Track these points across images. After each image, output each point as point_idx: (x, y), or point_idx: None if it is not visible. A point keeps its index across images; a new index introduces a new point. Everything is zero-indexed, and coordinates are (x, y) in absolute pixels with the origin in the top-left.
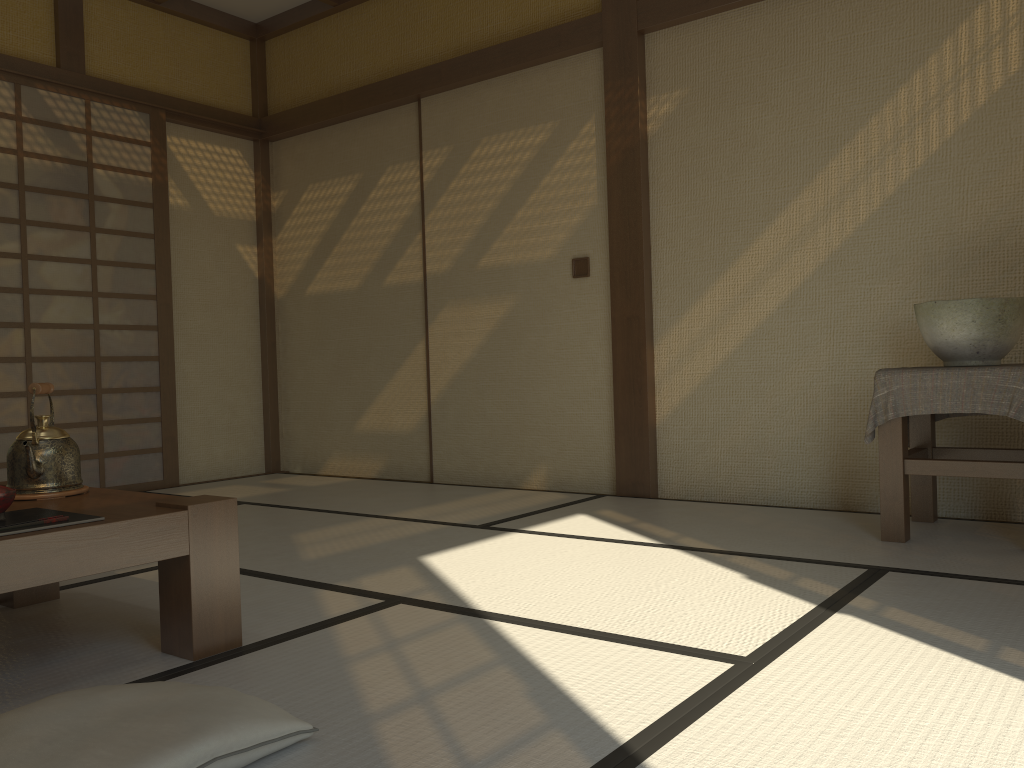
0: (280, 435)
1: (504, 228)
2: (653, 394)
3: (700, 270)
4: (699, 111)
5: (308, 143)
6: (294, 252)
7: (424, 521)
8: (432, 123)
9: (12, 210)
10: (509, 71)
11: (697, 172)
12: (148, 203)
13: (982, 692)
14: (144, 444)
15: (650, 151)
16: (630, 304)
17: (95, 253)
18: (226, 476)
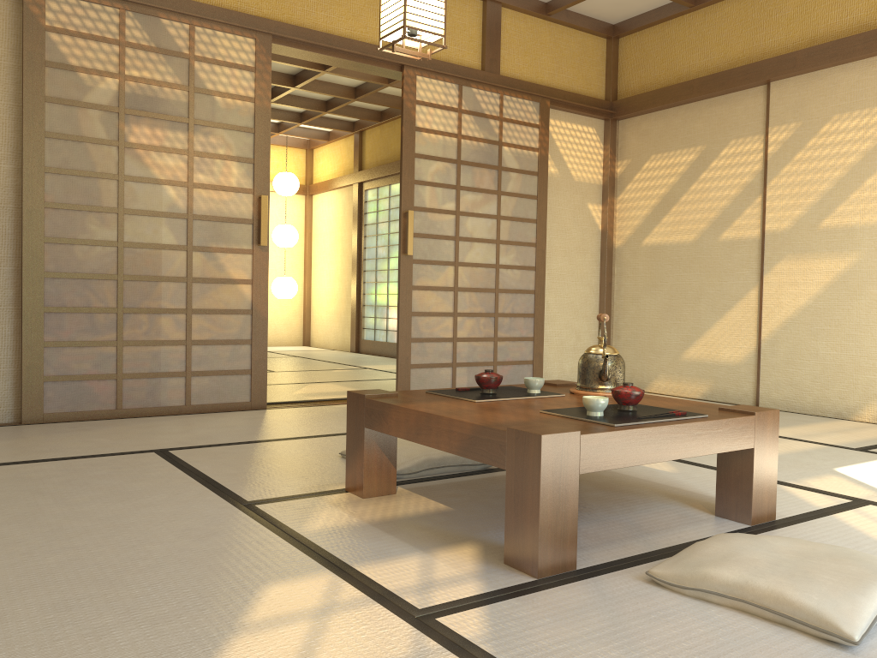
0: None
1: (850, 194)
2: None
3: None
4: None
5: (653, 121)
6: (633, 210)
7: (798, 440)
8: (780, 103)
9: (452, 179)
10: (868, 56)
11: None
12: (534, 172)
13: None
14: (521, 357)
15: None
16: None
17: (499, 210)
18: None
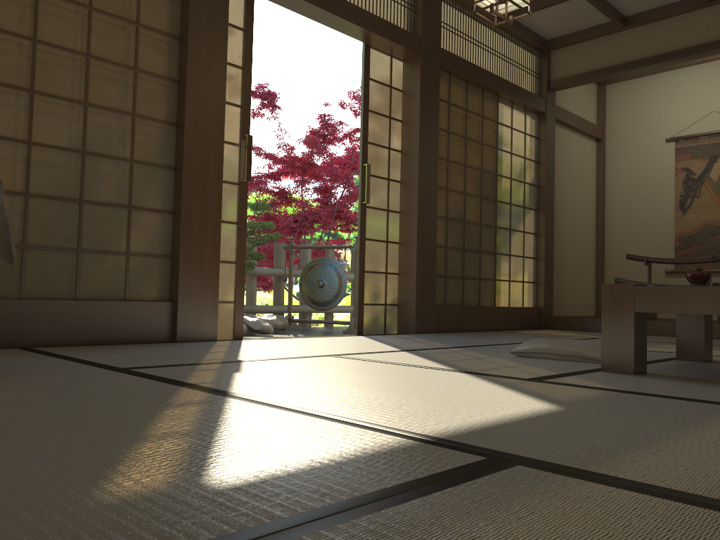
0: None
1: None
2: None
3: None
4: None
5: None
6: None
7: (703, 502)
8: None
9: None
10: None
11: None
12: None
13: (264, 349)
14: None
15: None
16: None
17: None
18: None
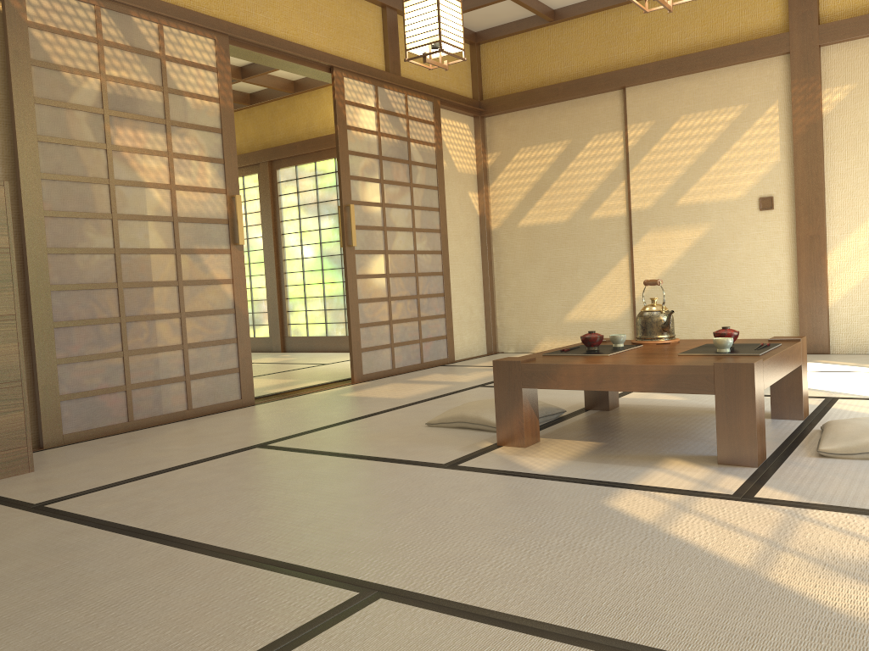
0: (495, 327)
1: (700, 177)
2: (827, 286)
3: (865, 204)
4: (864, 99)
5: (519, 118)
6: (507, 196)
7: None
8: (636, 105)
9: (377, 173)
10: (706, 70)
11: (863, 139)
12: (434, 165)
13: None
14: (438, 333)
15: (824, 125)
16: (812, 227)
17: (413, 201)
18: (469, 356)
